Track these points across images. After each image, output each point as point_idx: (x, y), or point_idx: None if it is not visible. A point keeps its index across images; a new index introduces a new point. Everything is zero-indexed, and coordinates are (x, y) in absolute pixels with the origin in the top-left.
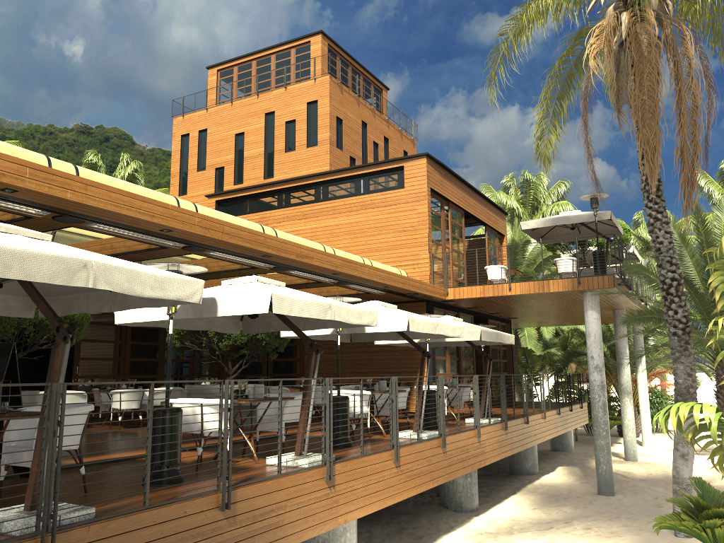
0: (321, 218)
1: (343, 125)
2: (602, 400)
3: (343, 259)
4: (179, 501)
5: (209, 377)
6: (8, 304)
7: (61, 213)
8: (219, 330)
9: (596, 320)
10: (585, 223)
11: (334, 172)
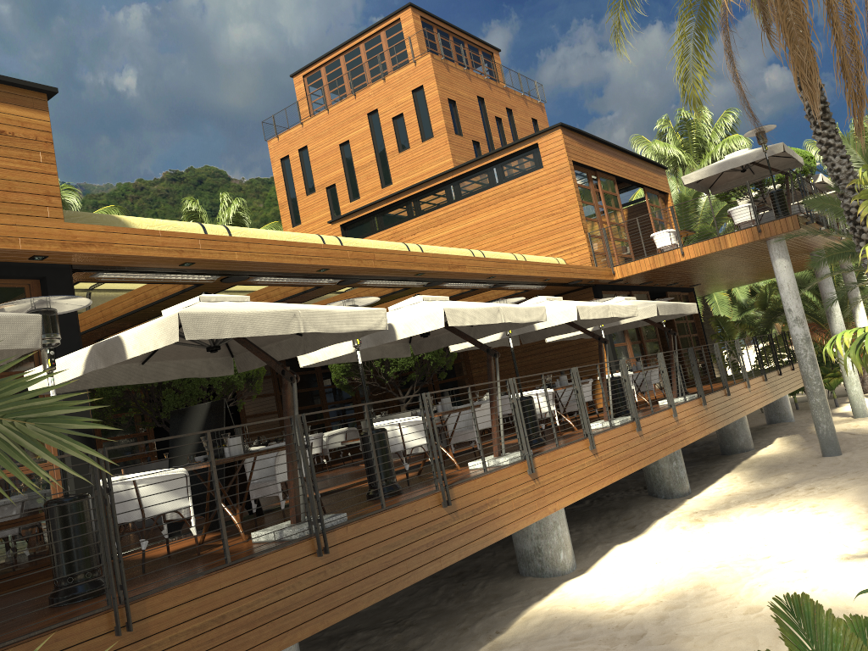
0: (458, 219)
1: (457, 107)
2: (809, 354)
3: (495, 260)
4: (408, 502)
5: (375, 413)
6: (211, 366)
7: (230, 275)
8: (391, 356)
9: (787, 268)
10: (757, 161)
11: (462, 166)
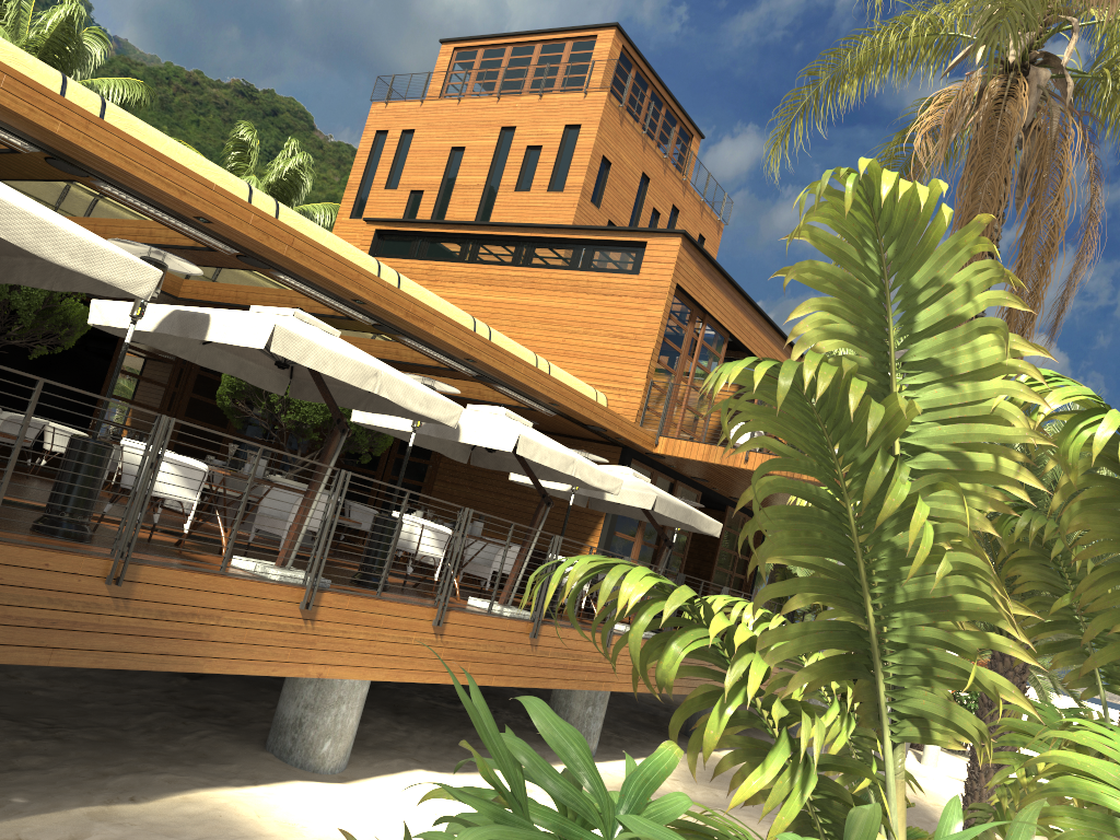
0: (512, 289)
1: (610, 171)
2: None
3: (485, 341)
4: (41, 548)
5: (296, 477)
6: None
7: (51, 154)
8: (251, 381)
9: None
10: None
11: (548, 227)
